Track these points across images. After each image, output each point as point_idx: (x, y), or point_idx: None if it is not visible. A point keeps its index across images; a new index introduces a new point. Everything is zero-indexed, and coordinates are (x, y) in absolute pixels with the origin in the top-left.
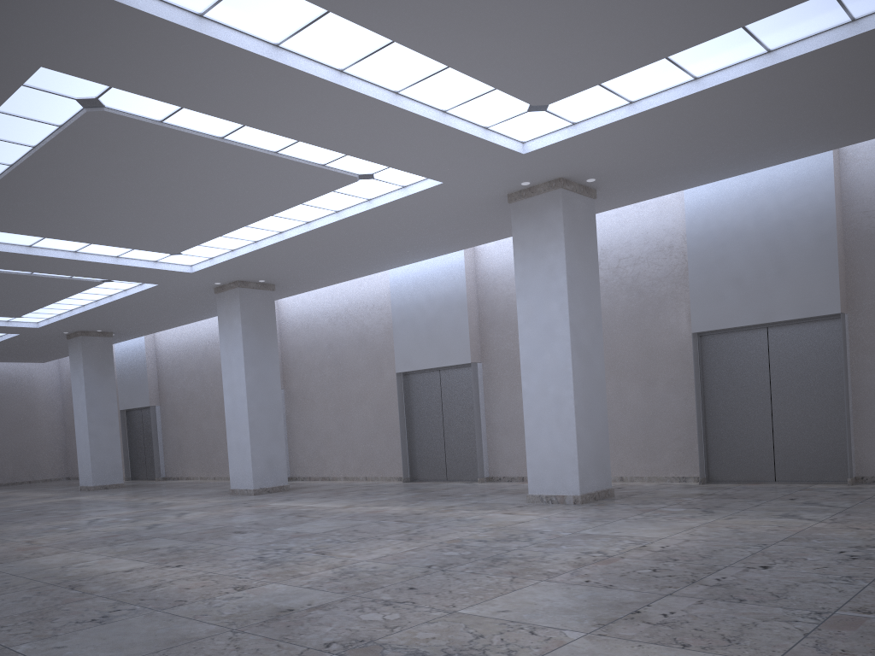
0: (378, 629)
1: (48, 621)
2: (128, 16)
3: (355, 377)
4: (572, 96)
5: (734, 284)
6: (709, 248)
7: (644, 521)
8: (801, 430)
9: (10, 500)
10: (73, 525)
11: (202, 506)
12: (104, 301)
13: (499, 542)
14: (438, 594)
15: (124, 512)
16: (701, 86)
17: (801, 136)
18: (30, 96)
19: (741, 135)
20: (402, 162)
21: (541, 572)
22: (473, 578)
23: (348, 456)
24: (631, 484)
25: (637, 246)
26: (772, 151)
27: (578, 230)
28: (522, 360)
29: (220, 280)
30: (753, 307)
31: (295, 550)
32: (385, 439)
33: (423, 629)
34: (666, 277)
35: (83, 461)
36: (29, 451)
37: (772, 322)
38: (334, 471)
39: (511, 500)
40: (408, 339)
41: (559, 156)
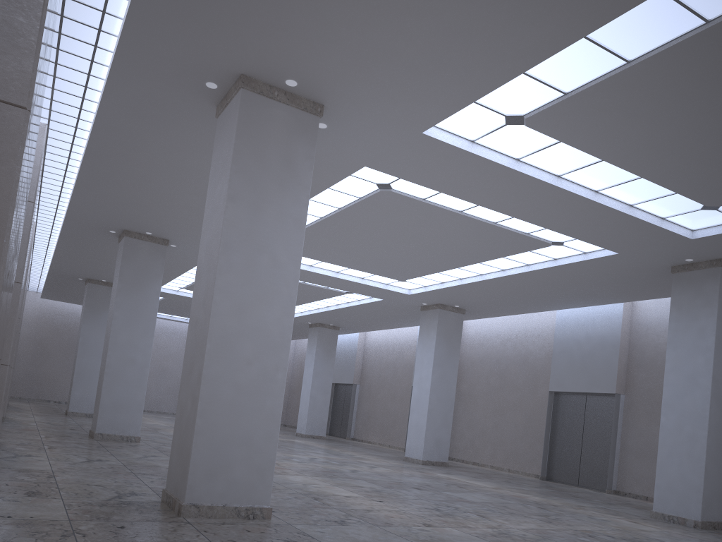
0: None
1: (308, 515)
2: (428, 142)
3: (514, 388)
4: None
5: None
6: None
7: None
8: None
9: None
10: (300, 459)
11: (384, 464)
12: (342, 306)
13: (625, 541)
14: None
15: (331, 457)
16: None
17: None
18: (349, 180)
19: None
20: (588, 237)
21: None
22: None
23: (497, 449)
24: None
25: None
26: None
27: None
28: (664, 399)
29: (427, 302)
30: None
31: (461, 509)
32: (530, 442)
33: None
34: None
35: (302, 415)
36: None
37: None
38: (483, 459)
39: (635, 512)
40: (563, 366)
41: None
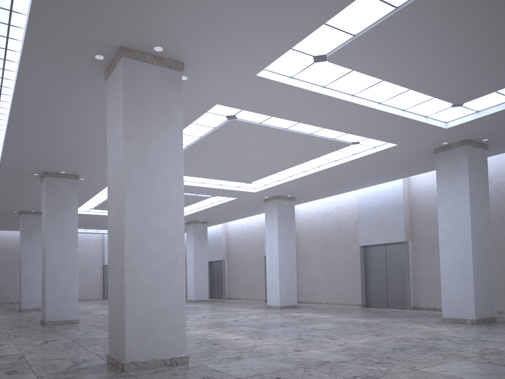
0: (378, 373)
1: (213, 356)
2: (261, 81)
3: (335, 247)
4: (478, 98)
5: None
6: None
7: None
8: None
9: None
10: (196, 317)
11: (255, 312)
12: (208, 206)
13: (430, 340)
14: (404, 361)
15: (216, 313)
16: None
17: None
18: (206, 115)
19: None
20: (376, 136)
21: (460, 356)
22: (421, 355)
23: (329, 291)
24: None
25: None
26: None
27: (476, 167)
28: (440, 240)
29: (268, 195)
30: None
31: (316, 336)
32: (351, 282)
33: (402, 375)
34: None
35: (190, 287)
36: None
37: None
38: (321, 299)
39: (430, 320)
40: (367, 227)
41: (467, 128)
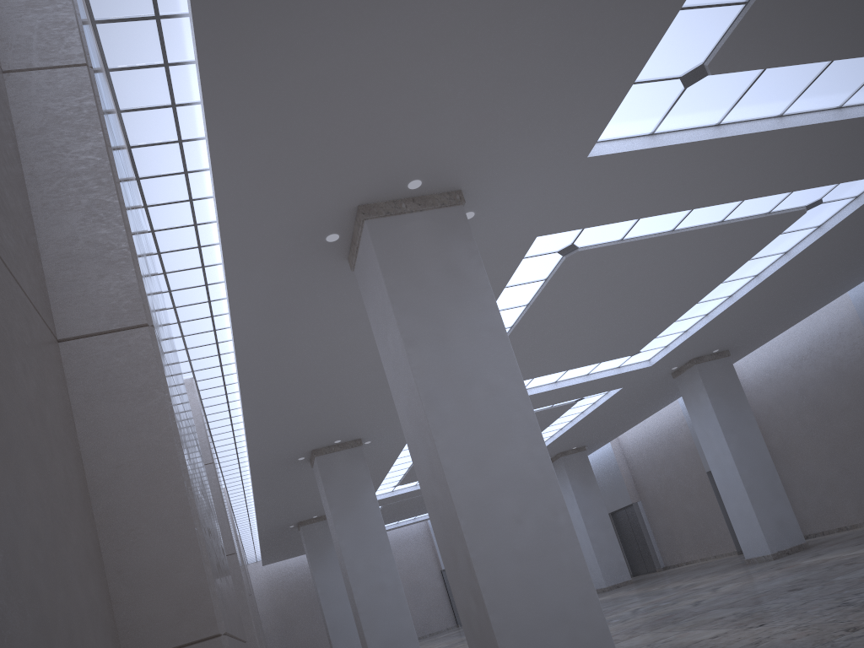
0: None
1: None
2: (599, 164)
3: (843, 413)
4: None
5: None
6: None
7: None
8: None
9: None
10: (621, 617)
11: (727, 579)
12: (578, 419)
13: None
14: None
15: (655, 599)
16: None
17: None
18: (525, 264)
19: None
20: (854, 172)
21: None
22: None
23: (862, 498)
24: None
25: None
26: None
27: None
28: None
29: (676, 364)
30: None
31: None
32: None
33: None
34: None
35: (591, 566)
36: None
37: None
38: (850, 518)
39: None
40: None
41: None
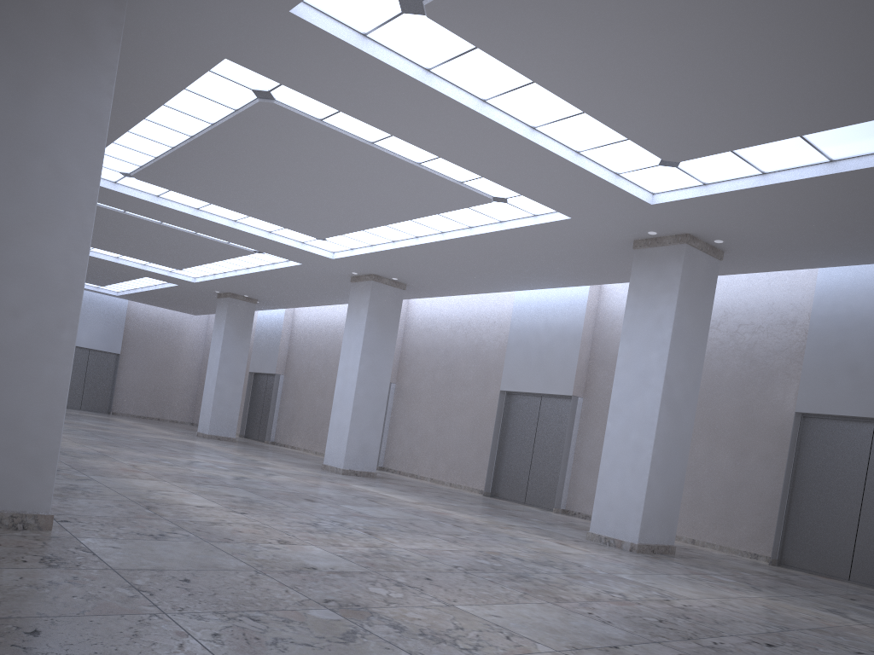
0: (377, 601)
1: (116, 527)
2: (301, 27)
3: (462, 386)
4: (704, 157)
5: (849, 372)
6: (831, 330)
7: (686, 581)
8: None
9: (135, 430)
10: (175, 462)
11: (291, 472)
12: (254, 270)
13: (533, 564)
14: (448, 589)
15: (223, 461)
16: (835, 169)
17: None
18: (215, 81)
19: None
20: (533, 192)
21: (553, 596)
22: (488, 585)
23: (438, 459)
24: (699, 548)
25: (760, 315)
26: None
27: (695, 287)
28: (612, 401)
29: (357, 271)
30: (863, 399)
31: (348, 525)
32: (476, 451)
33: (415, 611)
34: (783, 351)
35: (205, 410)
36: (164, 391)
37: None
38: (423, 470)
39: (572, 533)
40: (518, 360)
41: (686, 213)
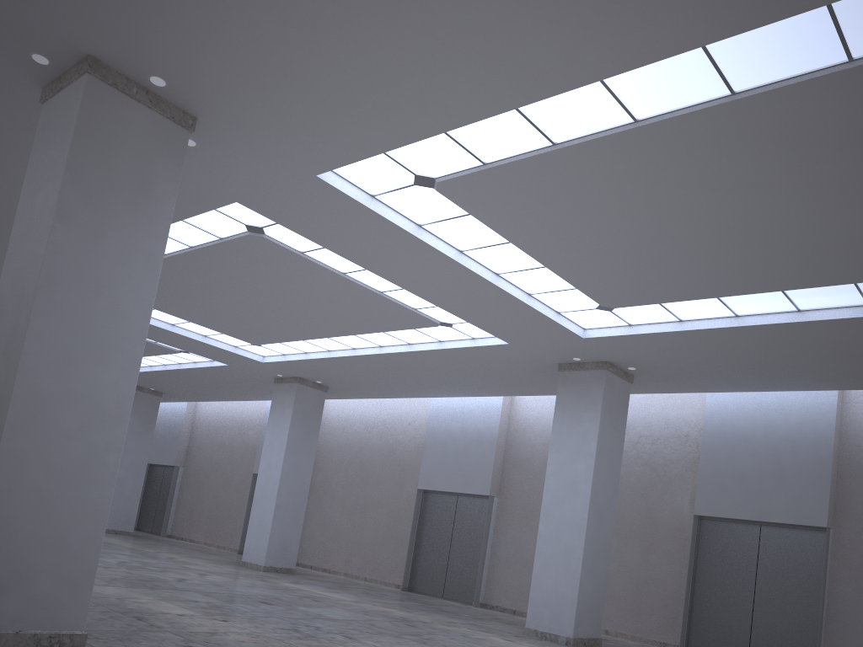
0: None
1: (134, 642)
2: (322, 187)
3: (378, 483)
4: (635, 306)
5: (737, 481)
6: (721, 445)
7: None
8: (778, 623)
9: None
10: (106, 563)
11: (218, 570)
12: (172, 367)
13: None
14: None
15: (146, 560)
16: (740, 323)
17: (813, 374)
18: (211, 214)
19: (764, 363)
20: (481, 322)
21: None
22: None
23: (353, 554)
24: (615, 639)
25: (658, 428)
26: (788, 380)
27: (613, 406)
28: (543, 505)
29: (283, 373)
30: (751, 505)
31: (323, 629)
32: (392, 546)
33: None
34: (679, 460)
35: None
36: None
37: (765, 521)
38: (336, 565)
39: (507, 628)
40: (435, 461)
41: (611, 346)
